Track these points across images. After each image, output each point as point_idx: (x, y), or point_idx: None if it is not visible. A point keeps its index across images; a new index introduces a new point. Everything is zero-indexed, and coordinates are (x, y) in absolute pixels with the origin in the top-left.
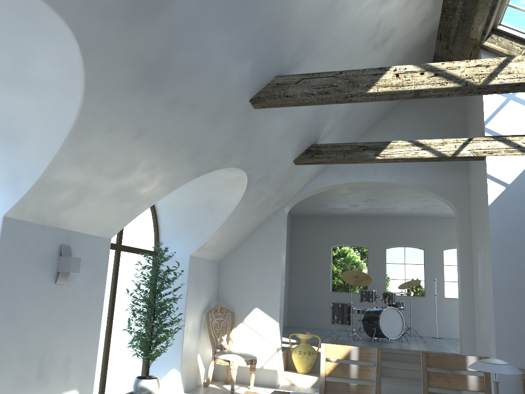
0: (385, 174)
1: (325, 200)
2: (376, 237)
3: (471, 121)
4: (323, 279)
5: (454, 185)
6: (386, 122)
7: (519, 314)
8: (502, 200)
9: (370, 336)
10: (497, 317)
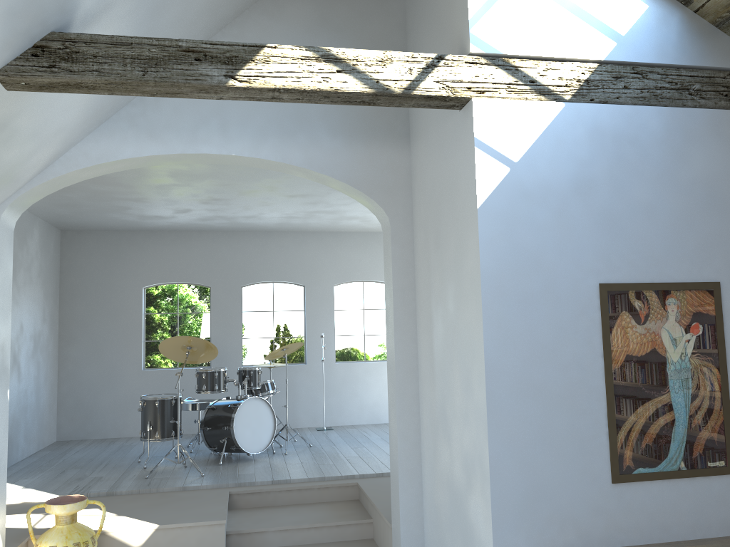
0: (248, 140)
1: (125, 199)
2: (225, 268)
3: (423, 34)
4: (128, 348)
5: (384, 168)
6: (248, 24)
7: (534, 440)
8: (504, 197)
9: (216, 452)
10: (495, 452)
